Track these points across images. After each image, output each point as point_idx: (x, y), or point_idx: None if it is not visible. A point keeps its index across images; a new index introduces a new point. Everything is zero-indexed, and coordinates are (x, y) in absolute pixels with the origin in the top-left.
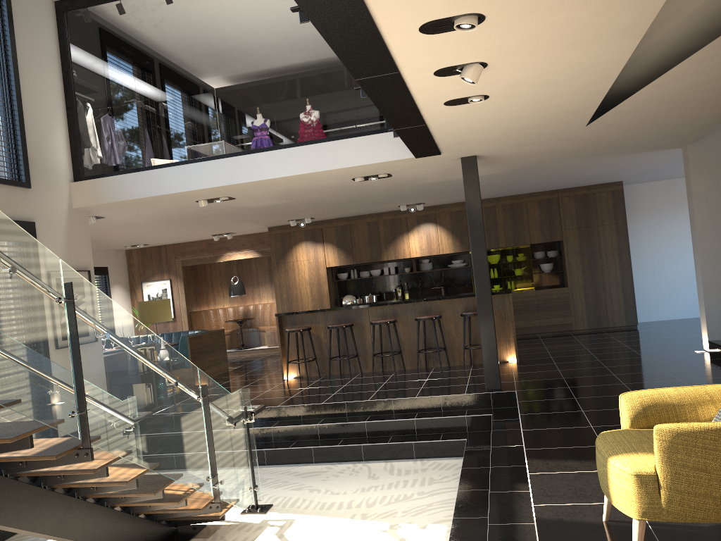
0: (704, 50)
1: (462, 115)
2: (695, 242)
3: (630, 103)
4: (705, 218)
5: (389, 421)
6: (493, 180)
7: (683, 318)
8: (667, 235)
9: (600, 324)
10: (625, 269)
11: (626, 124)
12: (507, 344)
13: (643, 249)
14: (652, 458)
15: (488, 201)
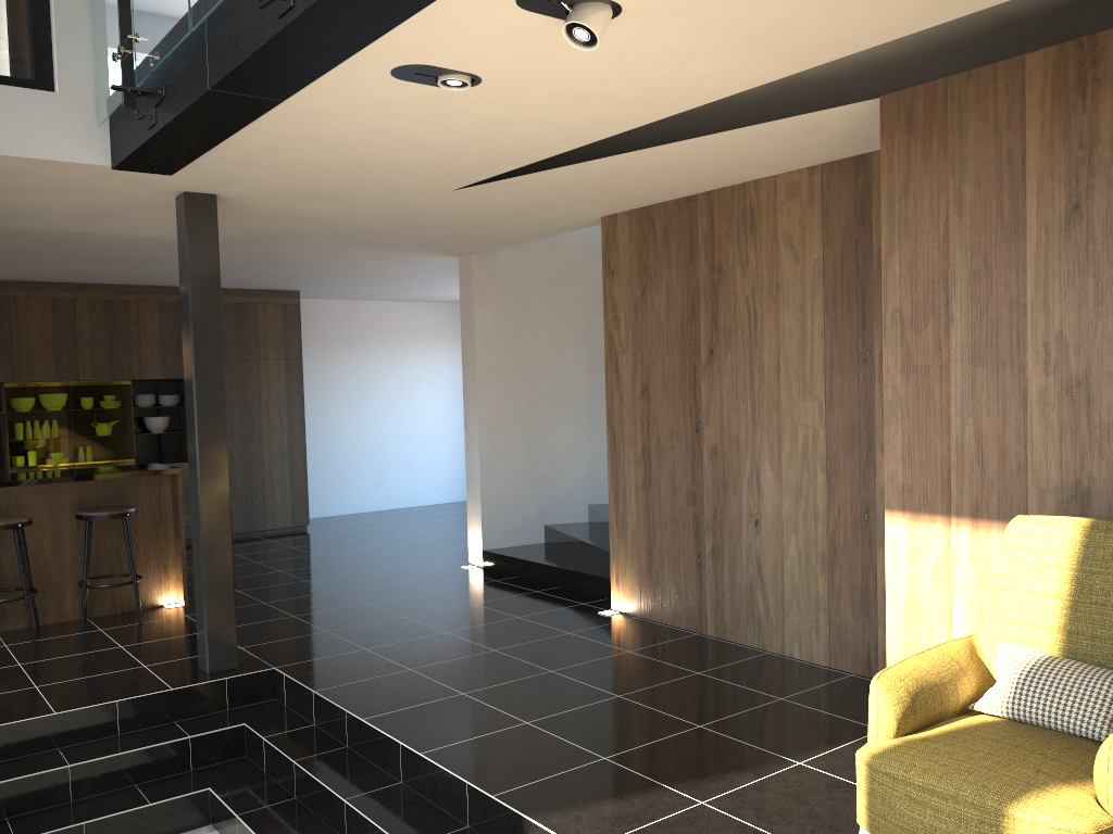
0: (785, 121)
1: (369, 105)
2: (472, 402)
3: (570, 171)
4: (489, 367)
5: (2, 784)
6: (140, 250)
7: (357, 512)
8: (342, 385)
9: (254, 525)
10: (296, 434)
11: (494, 203)
12: (162, 571)
13: (309, 404)
14: (1081, 795)
15: (63, 289)
